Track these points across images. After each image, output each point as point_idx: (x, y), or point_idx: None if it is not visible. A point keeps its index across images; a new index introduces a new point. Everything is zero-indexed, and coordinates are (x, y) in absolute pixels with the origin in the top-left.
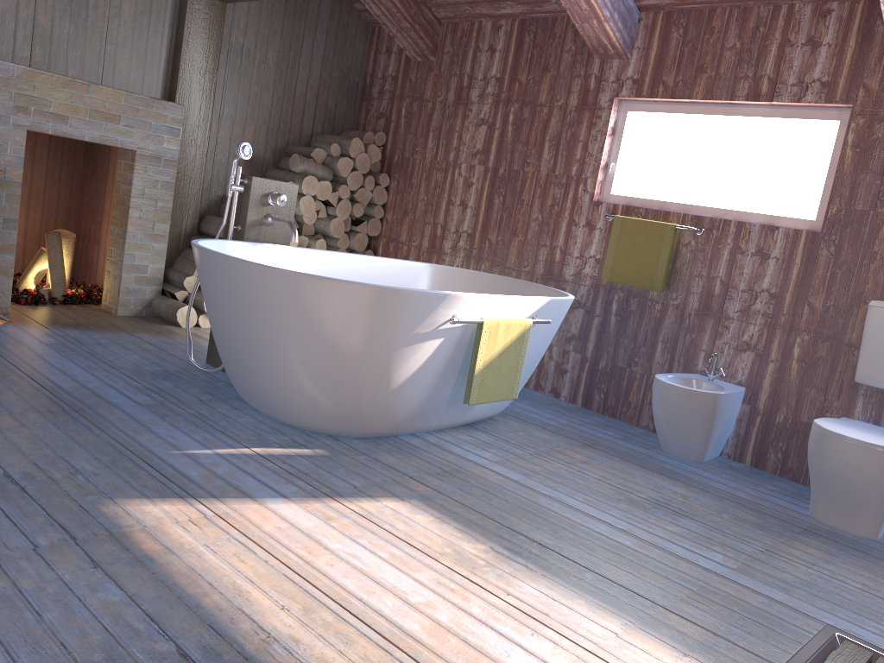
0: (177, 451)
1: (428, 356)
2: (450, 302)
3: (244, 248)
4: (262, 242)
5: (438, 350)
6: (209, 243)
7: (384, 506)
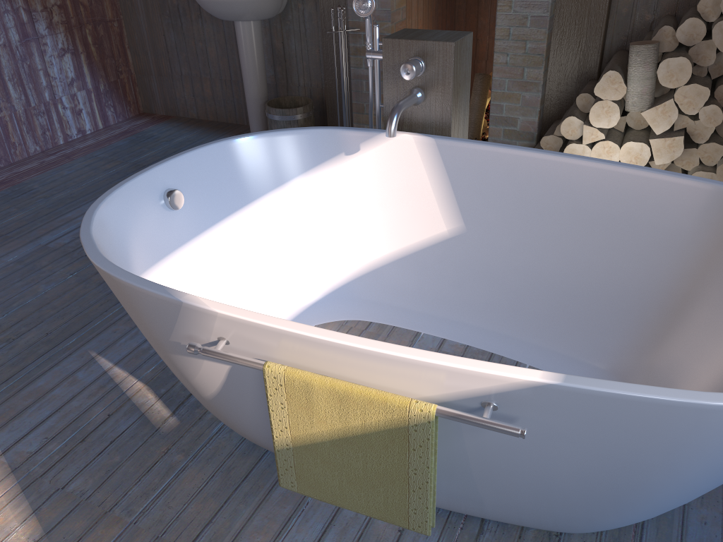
0: (96, 353)
1: (223, 381)
2: (196, 316)
3: (353, 138)
4: (409, 126)
5: (233, 379)
6: (283, 134)
7: (8, 531)
